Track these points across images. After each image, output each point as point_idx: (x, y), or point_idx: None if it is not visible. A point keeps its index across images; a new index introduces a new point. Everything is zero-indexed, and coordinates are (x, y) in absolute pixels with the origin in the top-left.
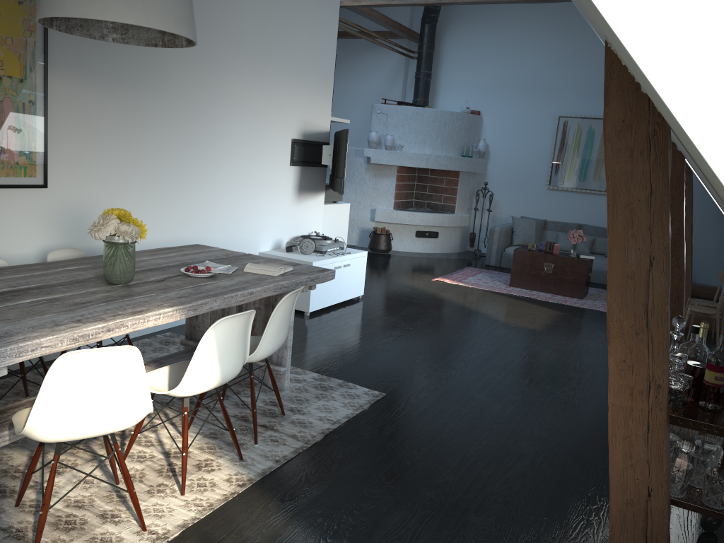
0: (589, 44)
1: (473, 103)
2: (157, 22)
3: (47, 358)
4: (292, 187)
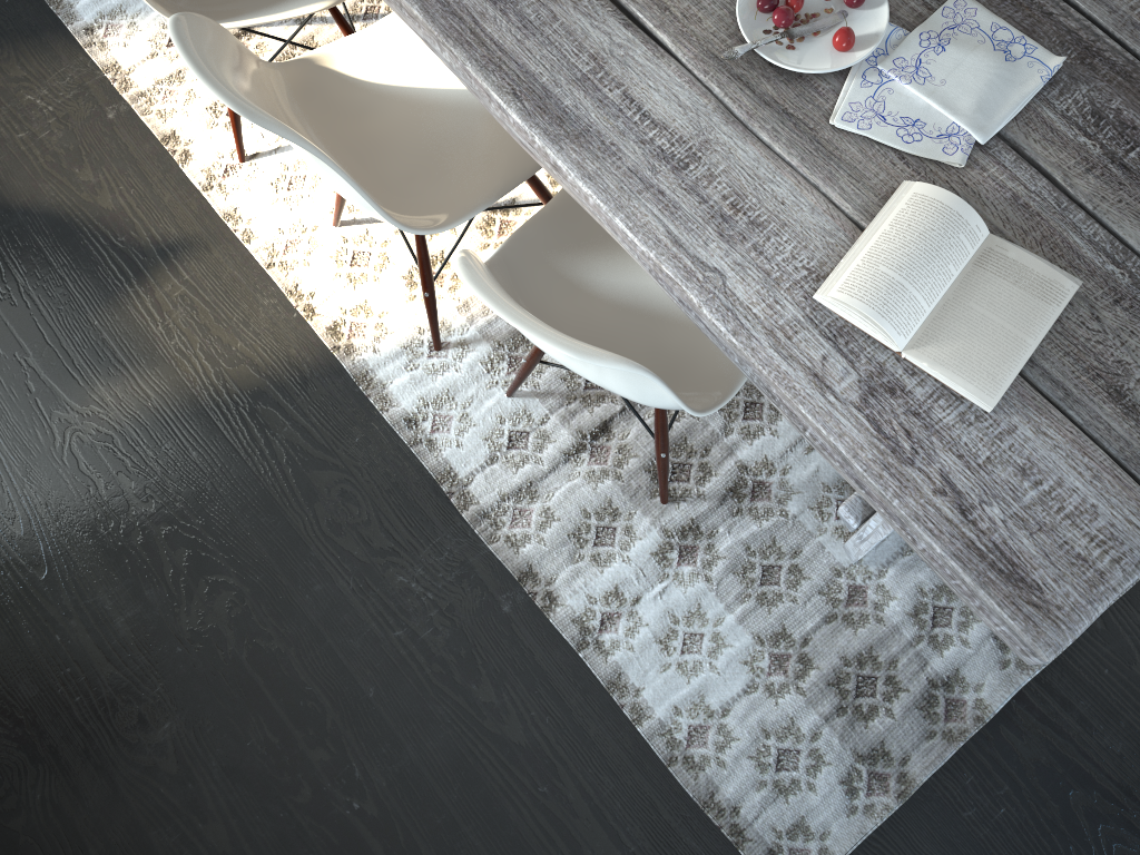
0: None
1: None
2: None
3: None
4: None
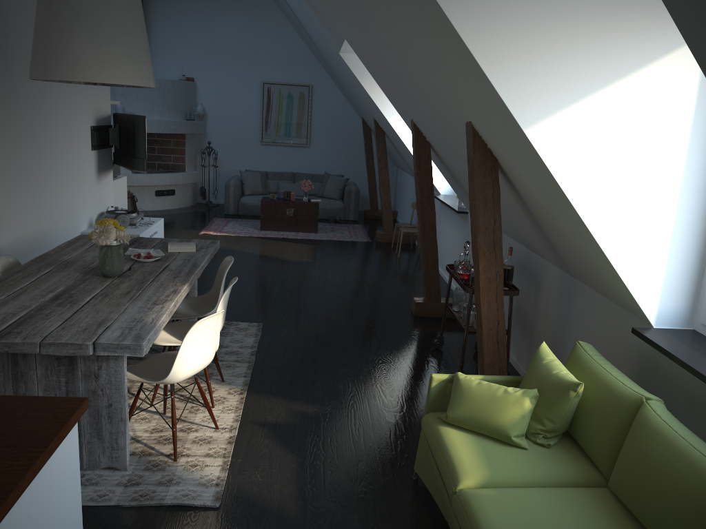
0: (280, 22)
1: (186, 70)
2: (147, 81)
3: None
4: (94, 170)
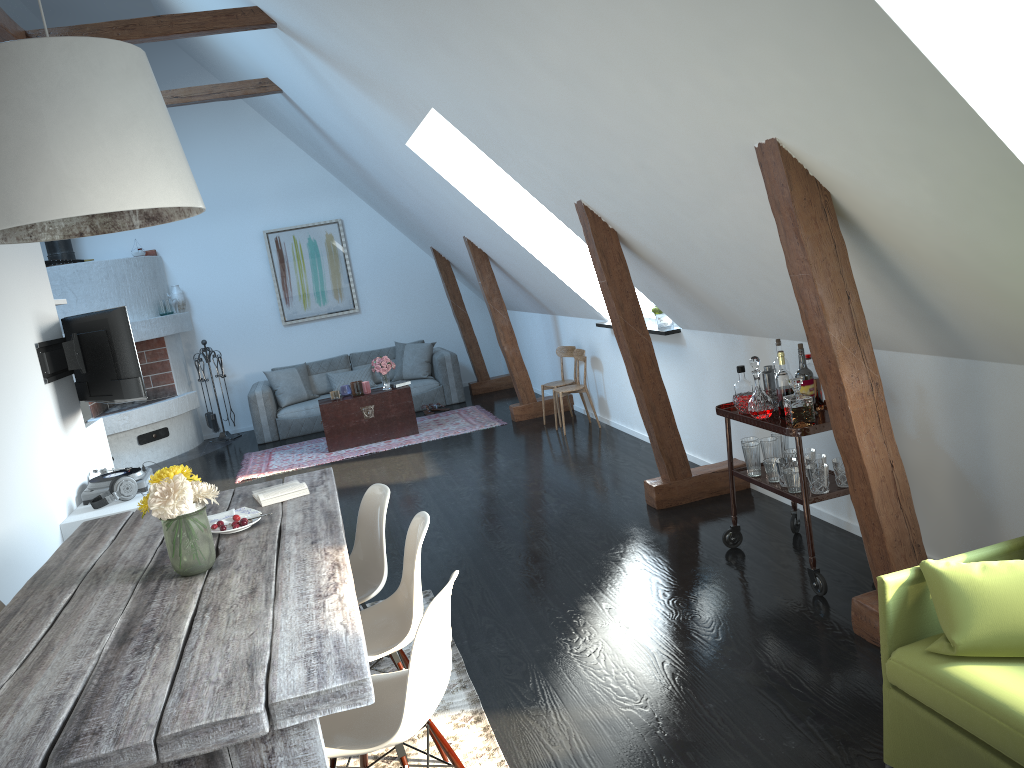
0: (272, 139)
1: (141, 241)
2: (194, 198)
3: None
4: (56, 415)
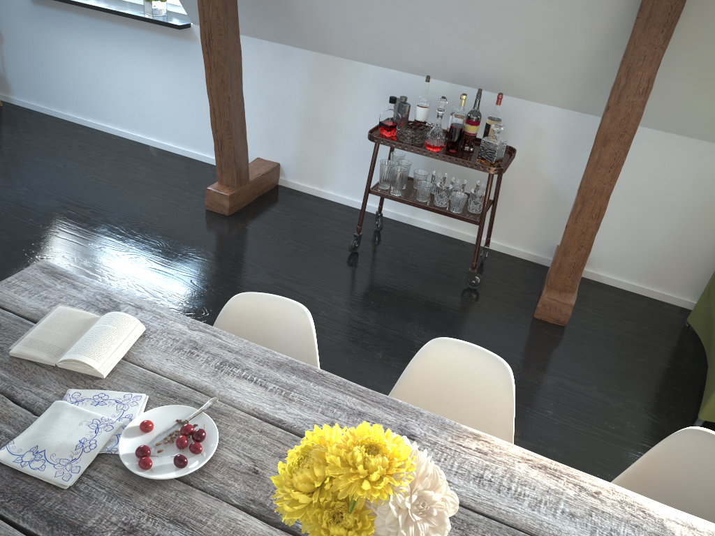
0: None
1: None
2: None
3: None
4: None
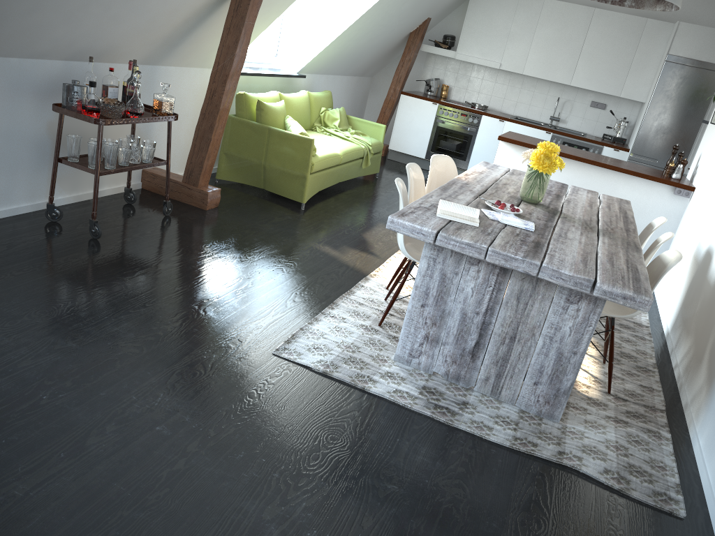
0: None
1: None
2: None
3: (685, 412)
4: None
